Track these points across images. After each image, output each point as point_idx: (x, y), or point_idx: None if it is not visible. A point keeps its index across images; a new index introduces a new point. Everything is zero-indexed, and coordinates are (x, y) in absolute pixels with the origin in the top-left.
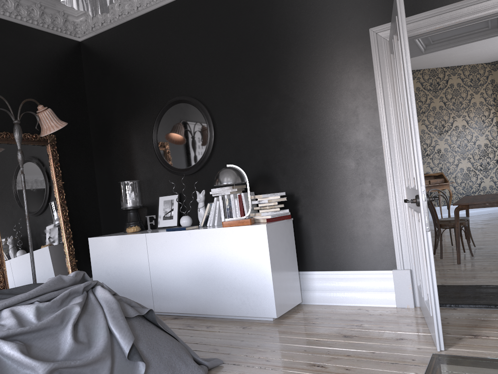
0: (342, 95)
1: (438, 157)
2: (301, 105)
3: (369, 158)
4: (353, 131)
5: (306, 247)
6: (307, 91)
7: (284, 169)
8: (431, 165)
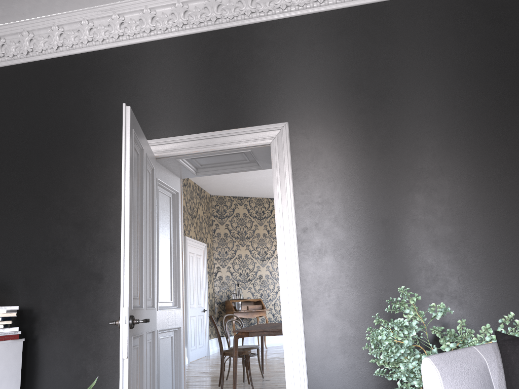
0: (101, 203)
1: (260, 283)
2: (57, 209)
3: (119, 273)
4: (107, 243)
5: (37, 376)
6: (66, 195)
7: (28, 279)
8: (252, 291)
